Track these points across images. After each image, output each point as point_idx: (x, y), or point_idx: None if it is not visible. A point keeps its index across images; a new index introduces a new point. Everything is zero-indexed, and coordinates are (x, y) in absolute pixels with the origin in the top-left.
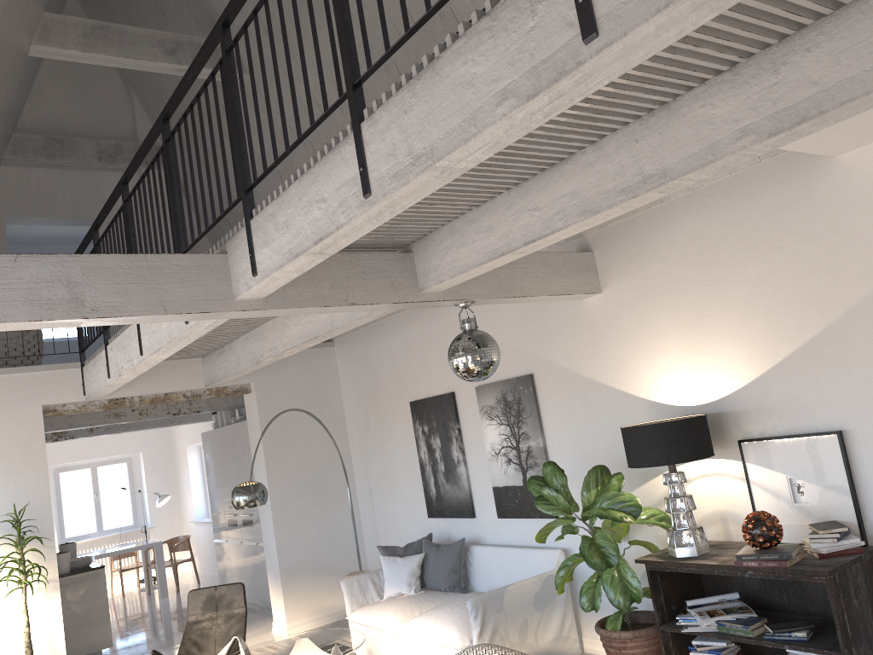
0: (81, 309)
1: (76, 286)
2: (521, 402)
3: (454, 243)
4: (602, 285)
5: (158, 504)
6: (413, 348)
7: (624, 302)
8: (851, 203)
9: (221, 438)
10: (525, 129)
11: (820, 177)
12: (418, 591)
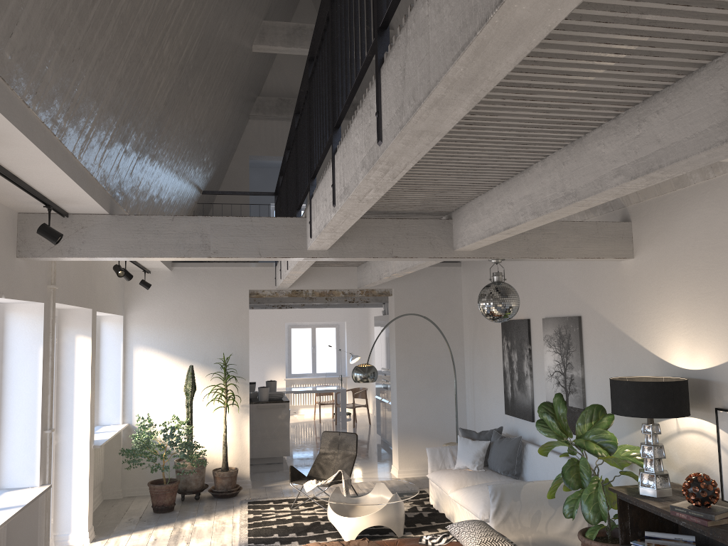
0: (207, 251)
1: (206, 236)
2: (570, 338)
3: (471, 218)
4: (634, 251)
5: (350, 361)
6: (507, 278)
7: (648, 269)
8: None
9: (383, 323)
10: (388, 183)
11: None
12: (480, 469)
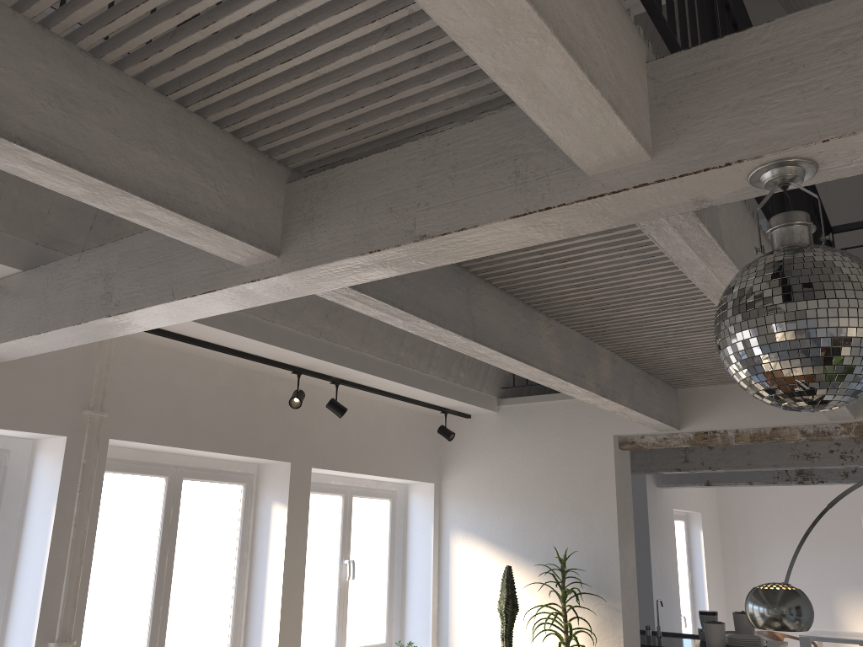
0: (108, 305)
1: (111, 278)
2: None
3: None
4: None
5: None
6: None
7: None
8: None
9: None
10: None
11: None
12: None
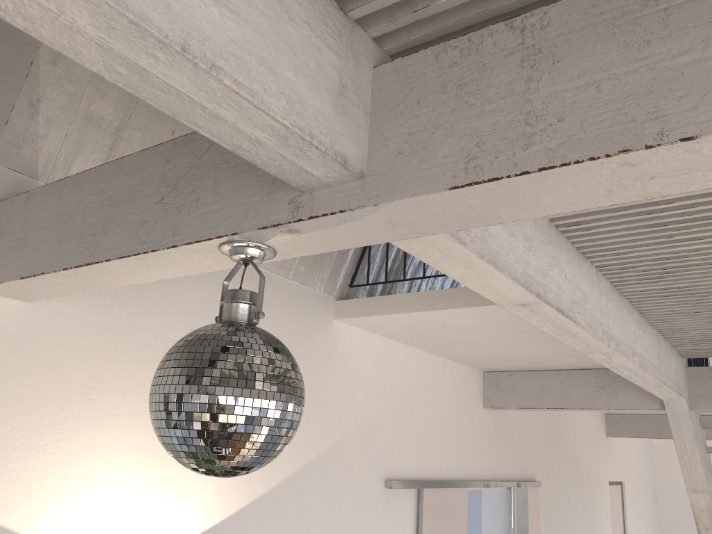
0: None
1: None
2: None
3: None
4: None
5: None
6: None
7: (70, 342)
8: (332, 364)
9: None
10: None
11: (322, 329)
12: None
